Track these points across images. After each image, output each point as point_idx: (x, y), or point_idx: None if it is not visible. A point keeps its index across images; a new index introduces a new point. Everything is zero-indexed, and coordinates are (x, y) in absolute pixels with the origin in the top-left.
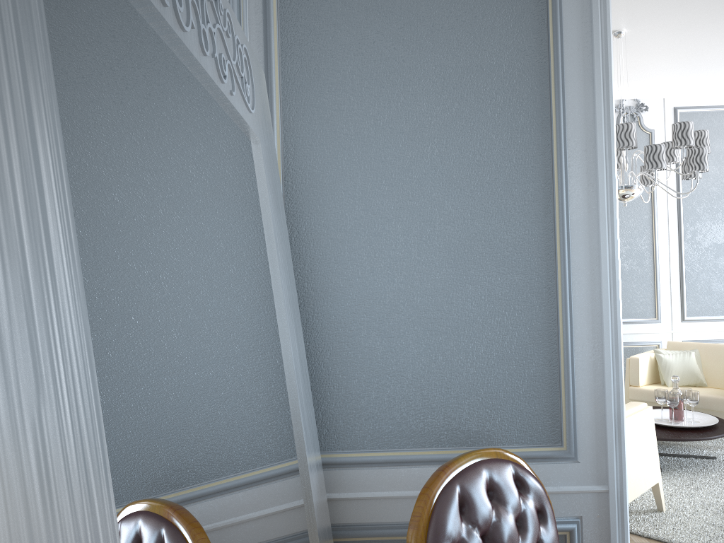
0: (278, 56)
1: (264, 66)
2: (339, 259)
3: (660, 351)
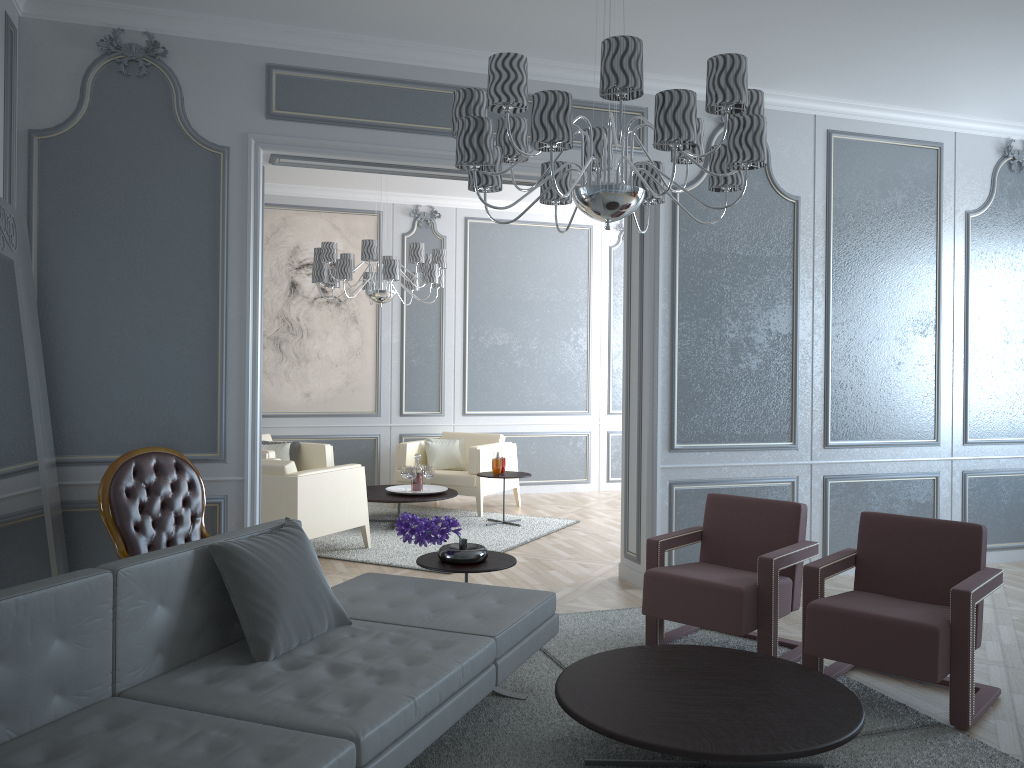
0: (38, 203)
1: (27, 208)
2: (75, 334)
3: (431, 439)
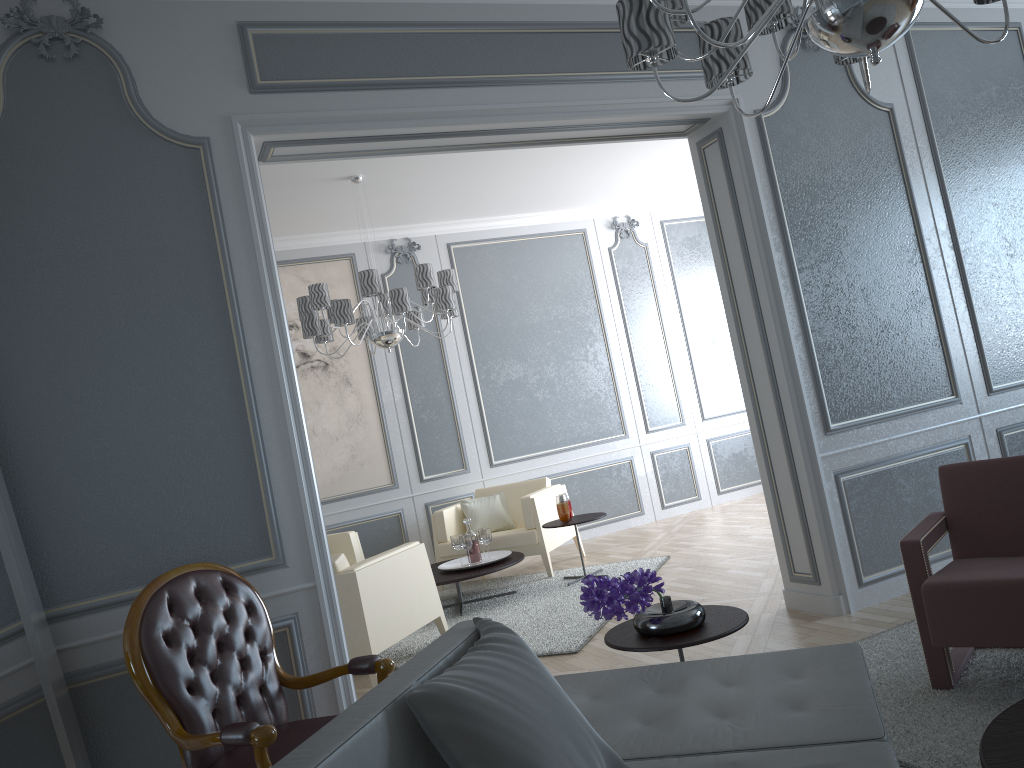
0: None
1: None
2: (40, 429)
3: (467, 500)
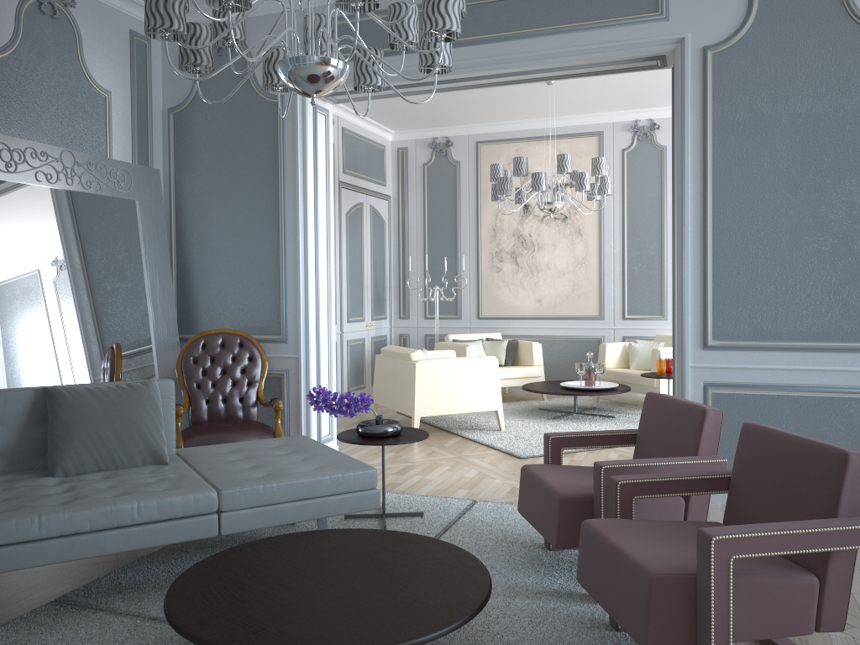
0: (174, 158)
1: (168, 163)
2: (196, 249)
3: (637, 341)
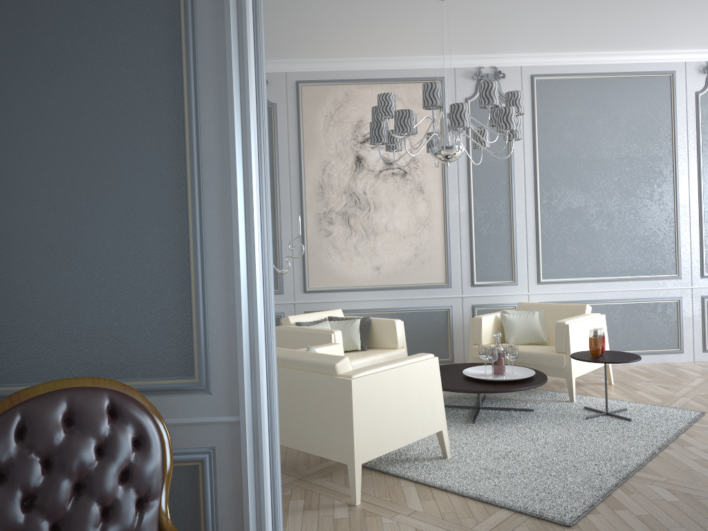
0: None
1: None
2: None
3: (507, 311)
